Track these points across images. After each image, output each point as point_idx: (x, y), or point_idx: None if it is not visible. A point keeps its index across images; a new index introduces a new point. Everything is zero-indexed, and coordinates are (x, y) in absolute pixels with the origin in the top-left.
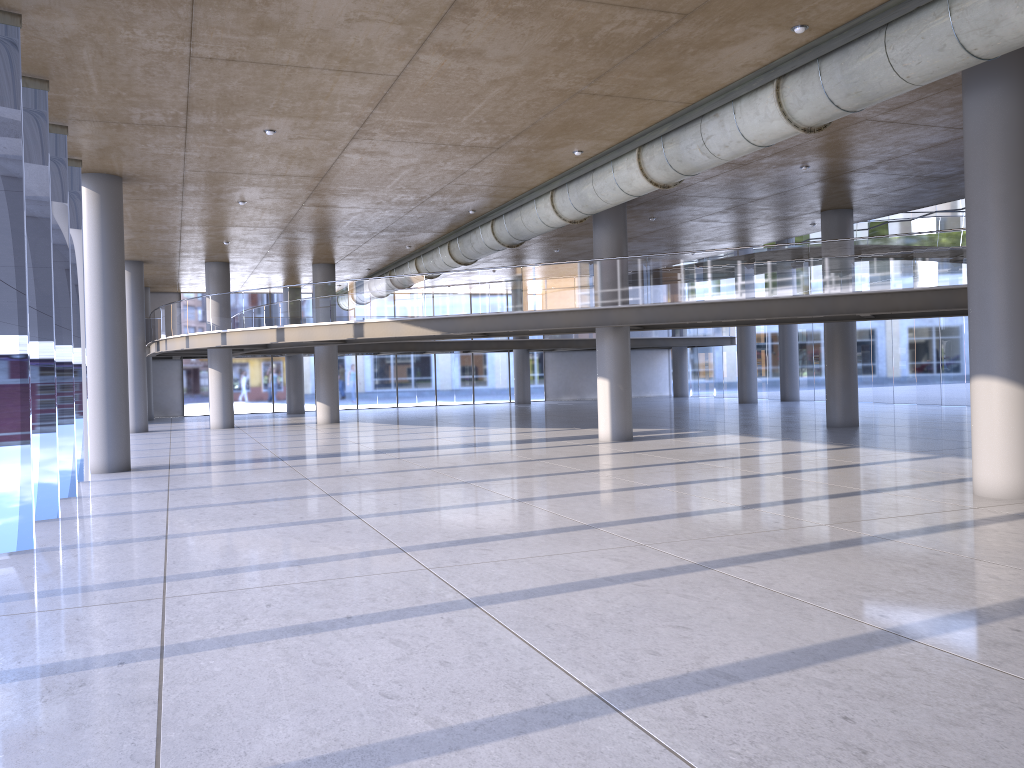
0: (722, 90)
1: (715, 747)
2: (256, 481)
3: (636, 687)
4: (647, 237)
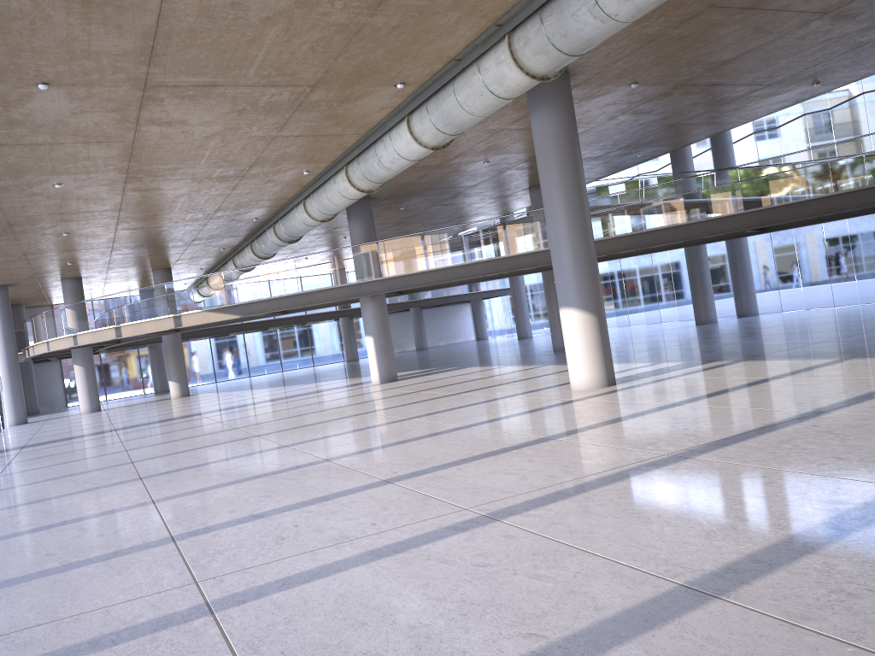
0: (378, 124)
1: (207, 549)
2: (81, 448)
3: (199, 529)
4: (410, 220)
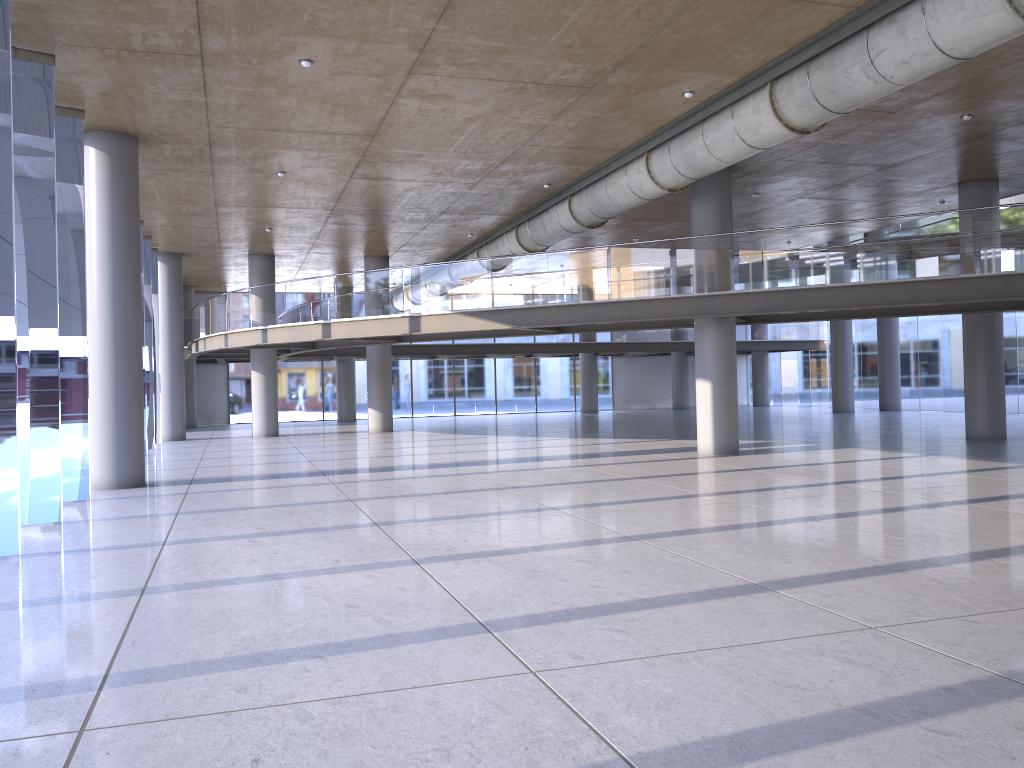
0: None
1: None
2: (288, 503)
3: None
4: (742, 221)
